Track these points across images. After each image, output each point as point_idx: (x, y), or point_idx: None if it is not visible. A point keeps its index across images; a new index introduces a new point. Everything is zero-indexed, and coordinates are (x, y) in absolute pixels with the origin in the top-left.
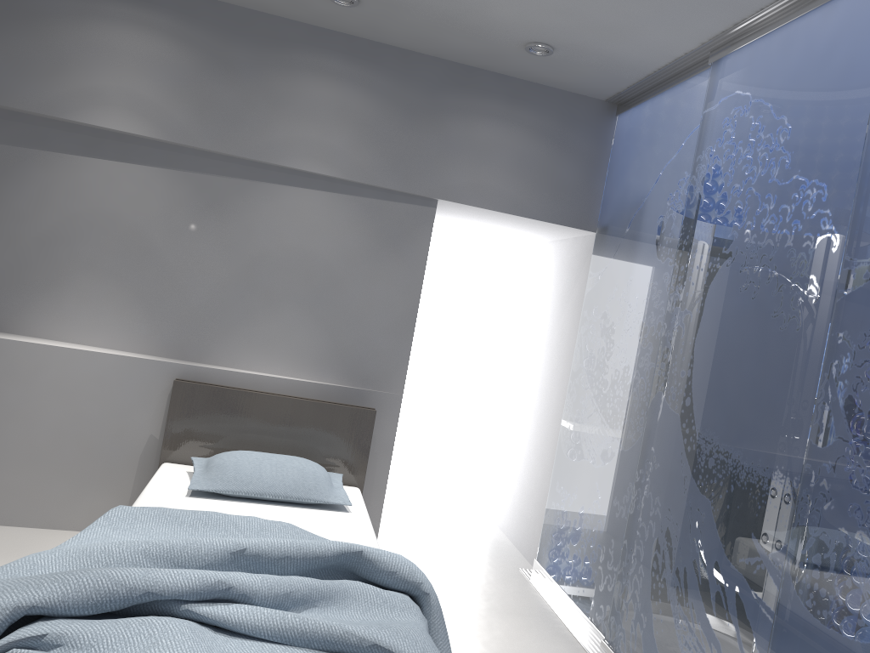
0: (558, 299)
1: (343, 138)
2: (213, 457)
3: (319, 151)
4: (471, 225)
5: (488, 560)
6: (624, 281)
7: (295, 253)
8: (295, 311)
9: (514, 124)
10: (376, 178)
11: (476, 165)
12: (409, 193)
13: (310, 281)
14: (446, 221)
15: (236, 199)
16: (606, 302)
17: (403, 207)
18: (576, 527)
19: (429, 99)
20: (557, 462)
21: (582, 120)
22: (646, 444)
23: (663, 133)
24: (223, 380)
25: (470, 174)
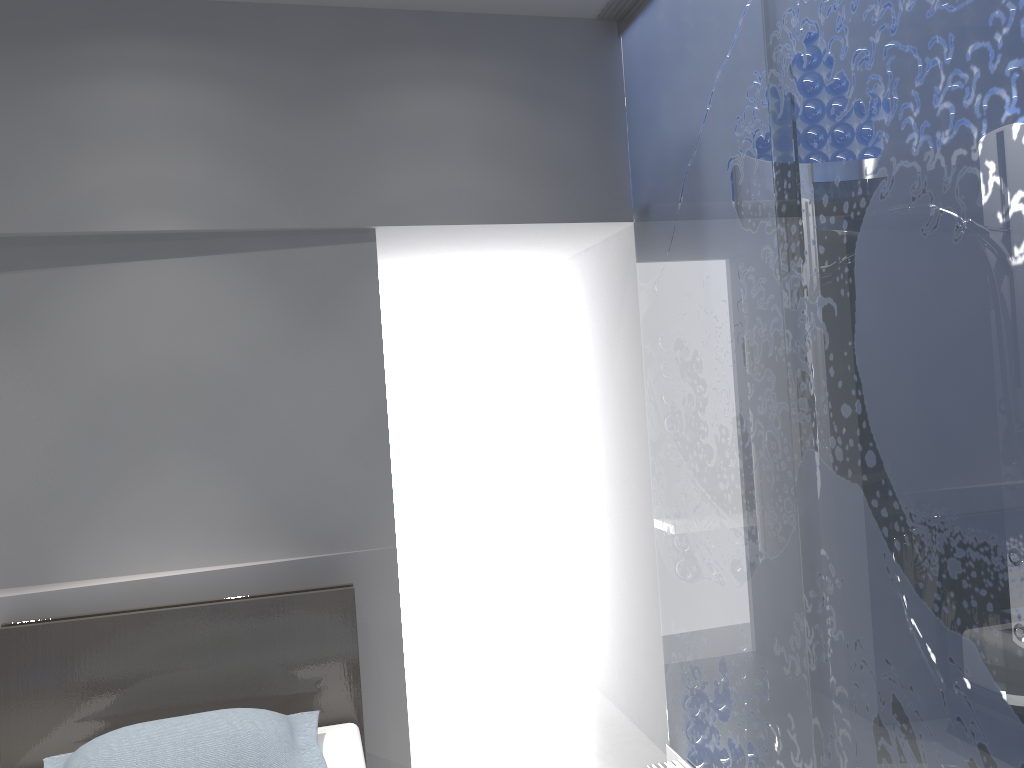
0: (603, 337)
1: (195, 164)
2: (74, 754)
3: (161, 195)
4: (451, 261)
5: (596, 765)
6: (698, 282)
7: (163, 367)
8: (187, 460)
9: (465, 84)
10: (266, 217)
11: (421, 160)
12: (327, 228)
13: (200, 406)
14: (412, 264)
15: (43, 303)
16: (676, 322)
17: (323, 252)
18: (720, 693)
19: (321, 74)
20: (664, 588)
21: (569, 55)
22: (810, 545)
23: (699, 29)
24: (88, 604)
25: (416, 177)
